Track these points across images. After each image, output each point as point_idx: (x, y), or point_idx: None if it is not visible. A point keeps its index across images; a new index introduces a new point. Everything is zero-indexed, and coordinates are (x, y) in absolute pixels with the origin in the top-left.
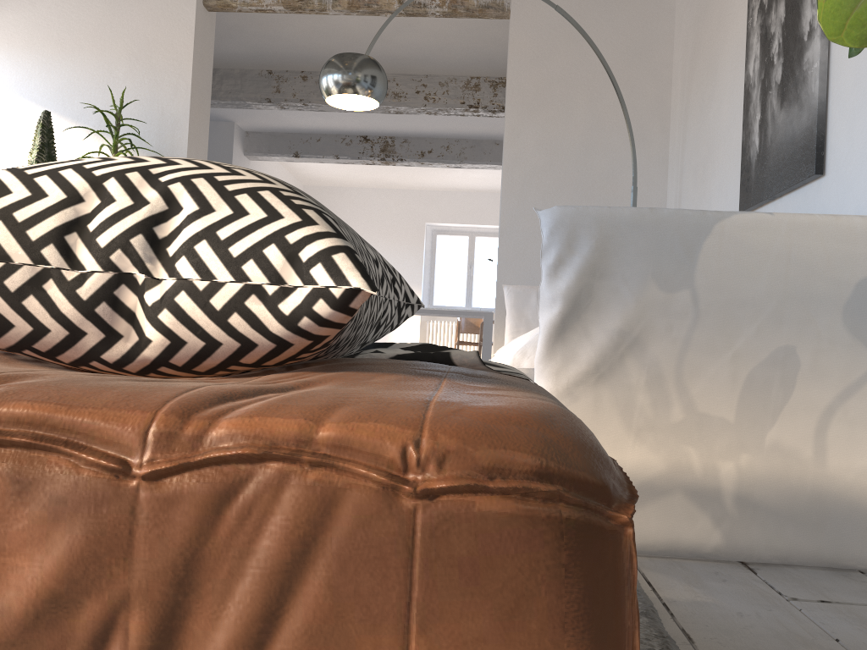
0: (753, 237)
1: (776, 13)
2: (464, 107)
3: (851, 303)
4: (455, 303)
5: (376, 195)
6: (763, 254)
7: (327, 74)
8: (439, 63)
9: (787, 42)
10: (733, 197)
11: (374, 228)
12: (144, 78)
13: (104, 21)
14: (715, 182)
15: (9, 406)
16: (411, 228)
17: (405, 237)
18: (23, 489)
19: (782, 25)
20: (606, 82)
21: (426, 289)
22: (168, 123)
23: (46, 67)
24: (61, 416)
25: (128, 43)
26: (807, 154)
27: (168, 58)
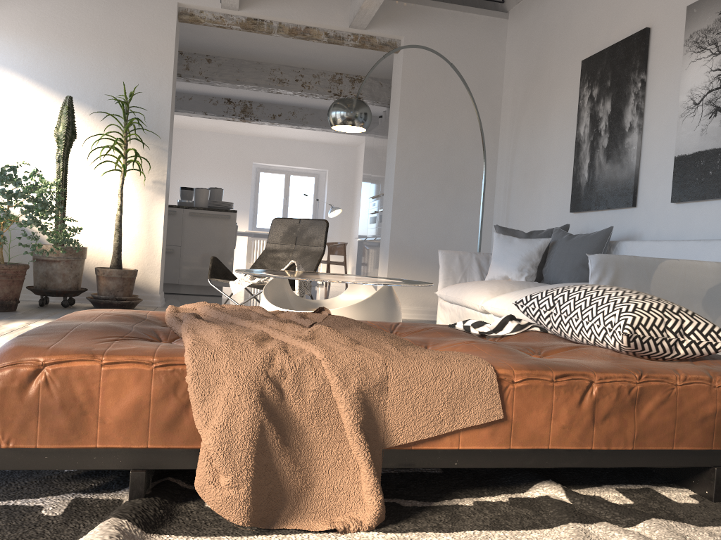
0: (672, 270)
1: (604, 106)
2: (330, 94)
3: (705, 298)
4: None
5: (212, 137)
6: (675, 277)
7: (339, 111)
8: (317, 62)
9: (612, 127)
10: (562, 200)
11: (211, 165)
12: (134, 71)
13: (101, 23)
14: (544, 187)
15: None
16: (241, 166)
17: (236, 173)
18: None
19: (608, 115)
20: (462, 106)
21: (251, 215)
22: (154, 108)
23: (50, 54)
24: None
25: (121, 43)
26: (626, 194)
27: (154, 58)
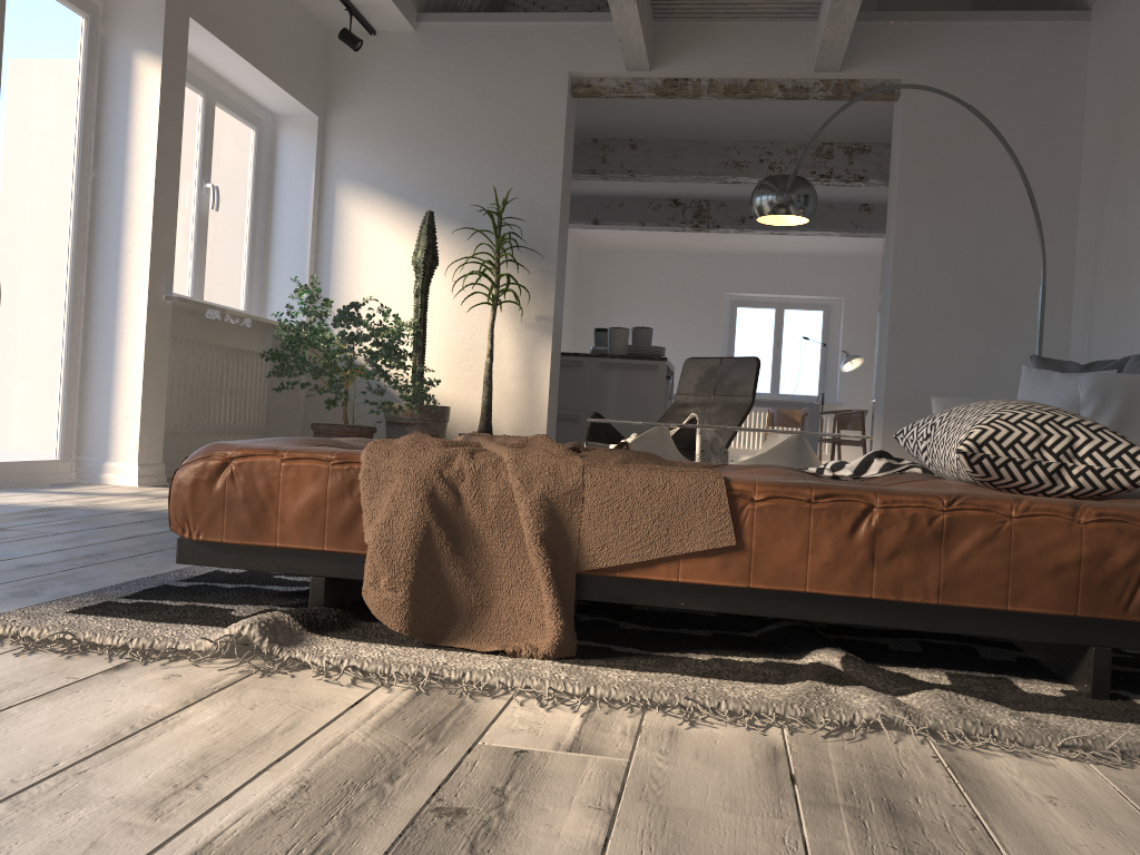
0: None
1: None
2: (814, 176)
3: None
4: (759, 389)
5: (665, 259)
6: None
7: (764, 196)
8: (790, 130)
9: None
10: None
11: (663, 300)
12: (513, 171)
13: (472, 113)
14: None
15: (1108, 510)
16: (707, 299)
17: (699, 310)
18: (1120, 532)
19: None
20: (1007, 171)
21: None
22: (537, 217)
23: (413, 161)
24: (1124, 513)
25: (496, 135)
26: None
27: (538, 151)
